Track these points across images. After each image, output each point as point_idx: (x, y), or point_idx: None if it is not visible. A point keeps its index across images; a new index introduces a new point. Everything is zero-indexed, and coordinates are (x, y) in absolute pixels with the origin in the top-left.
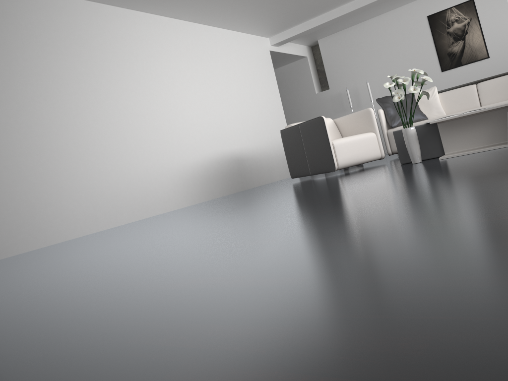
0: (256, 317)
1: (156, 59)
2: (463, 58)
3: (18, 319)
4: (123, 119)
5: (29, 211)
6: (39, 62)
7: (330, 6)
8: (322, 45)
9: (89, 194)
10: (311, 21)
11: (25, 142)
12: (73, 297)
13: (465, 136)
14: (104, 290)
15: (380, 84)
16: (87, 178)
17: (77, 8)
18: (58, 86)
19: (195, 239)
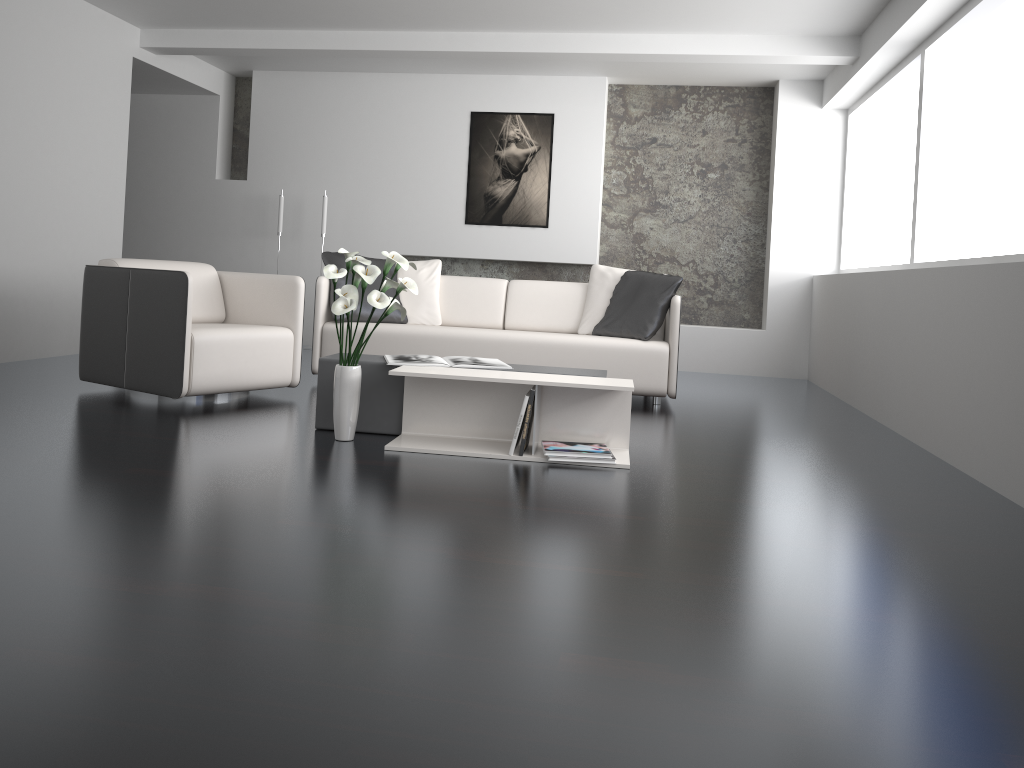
0: None
1: None
2: (508, 212)
3: None
4: None
5: None
6: None
7: (294, 22)
8: (259, 85)
9: None
10: (245, 34)
11: None
12: None
13: (447, 409)
14: None
15: (350, 207)
16: None
17: None
18: None
19: None
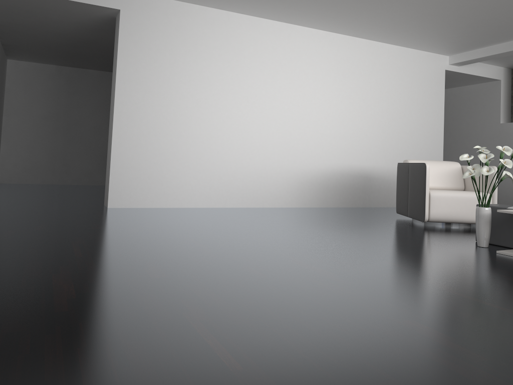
0: (1, 318)
1: (302, 70)
2: None
3: (6, 266)
4: (254, 120)
5: (159, 178)
6: (195, 66)
7: None
8: None
9: (209, 176)
10: (497, 46)
11: (169, 127)
12: (41, 264)
13: None
14: (53, 267)
15: None
16: (210, 163)
17: (238, 22)
18: (205, 86)
19: (171, 251)
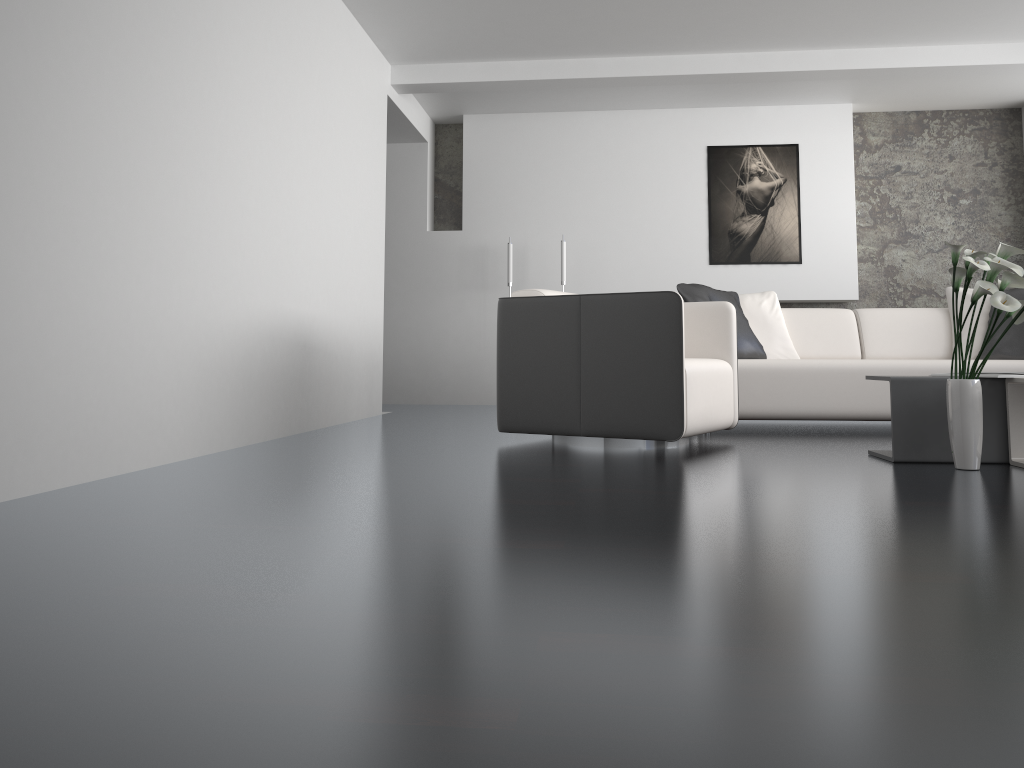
0: None
1: None
2: (756, 250)
3: None
4: (105, 117)
5: None
6: None
7: (576, 48)
8: (470, 130)
9: None
10: (510, 65)
11: None
12: None
13: None
14: None
15: (579, 253)
16: None
17: None
18: None
19: None
